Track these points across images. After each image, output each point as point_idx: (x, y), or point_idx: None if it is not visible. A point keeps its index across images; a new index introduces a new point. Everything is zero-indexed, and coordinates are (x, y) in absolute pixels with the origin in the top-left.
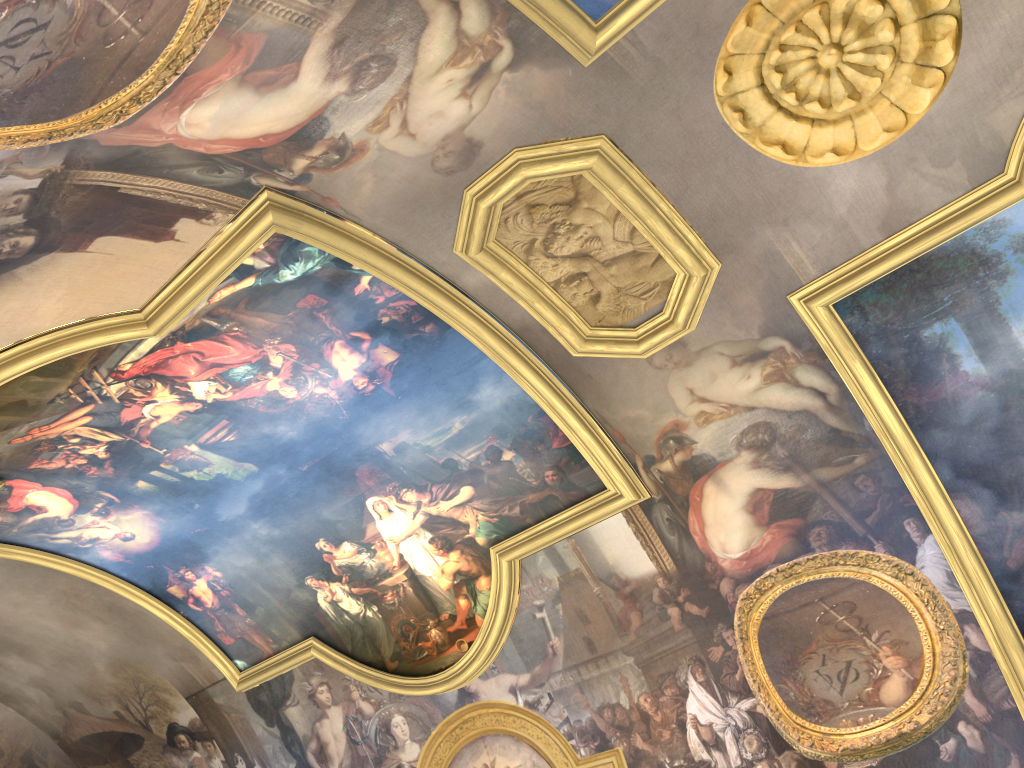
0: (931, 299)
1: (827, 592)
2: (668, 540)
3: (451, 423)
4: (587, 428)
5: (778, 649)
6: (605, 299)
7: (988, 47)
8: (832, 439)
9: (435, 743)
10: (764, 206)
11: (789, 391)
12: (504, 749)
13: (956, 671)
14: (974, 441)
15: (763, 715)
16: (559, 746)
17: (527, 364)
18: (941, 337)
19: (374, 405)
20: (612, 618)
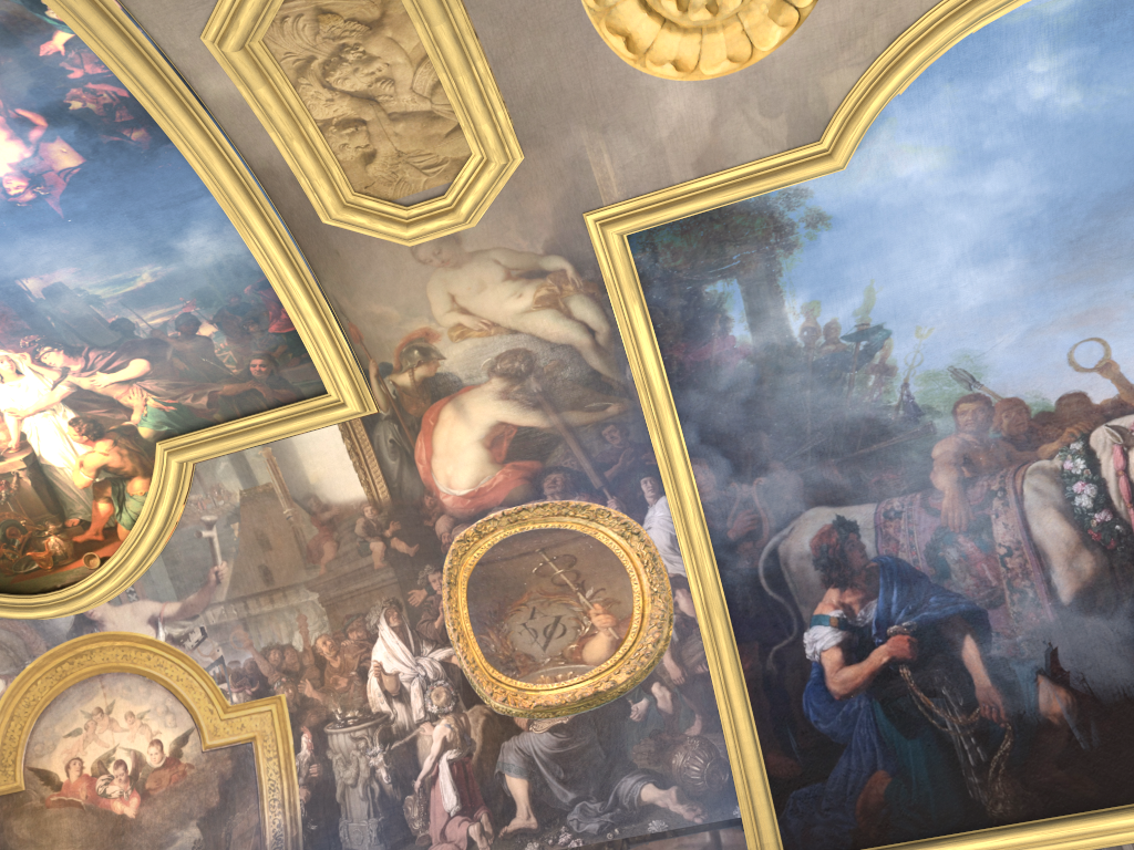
0: (722, 255)
1: (550, 543)
2: (387, 465)
3: (137, 272)
4: (320, 316)
5: (487, 598)
6: (380, 162)
7: (844, 3)
8: (590, 382)
9: (30, 680)
10: (588, 103)
11: (559, 321)
12: (129, 691)
13: (660, 634)
14: (725, 409)
15: (458, 667)
16: (205, 690)
17: (263, 218)
18: (721, 297)
19: (28, 223)
20: (301, 547)
